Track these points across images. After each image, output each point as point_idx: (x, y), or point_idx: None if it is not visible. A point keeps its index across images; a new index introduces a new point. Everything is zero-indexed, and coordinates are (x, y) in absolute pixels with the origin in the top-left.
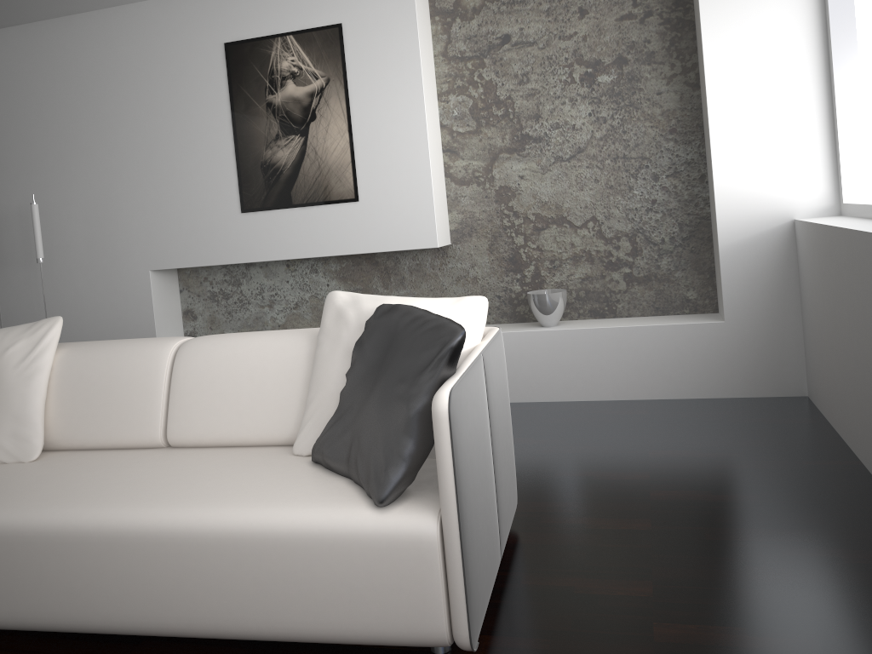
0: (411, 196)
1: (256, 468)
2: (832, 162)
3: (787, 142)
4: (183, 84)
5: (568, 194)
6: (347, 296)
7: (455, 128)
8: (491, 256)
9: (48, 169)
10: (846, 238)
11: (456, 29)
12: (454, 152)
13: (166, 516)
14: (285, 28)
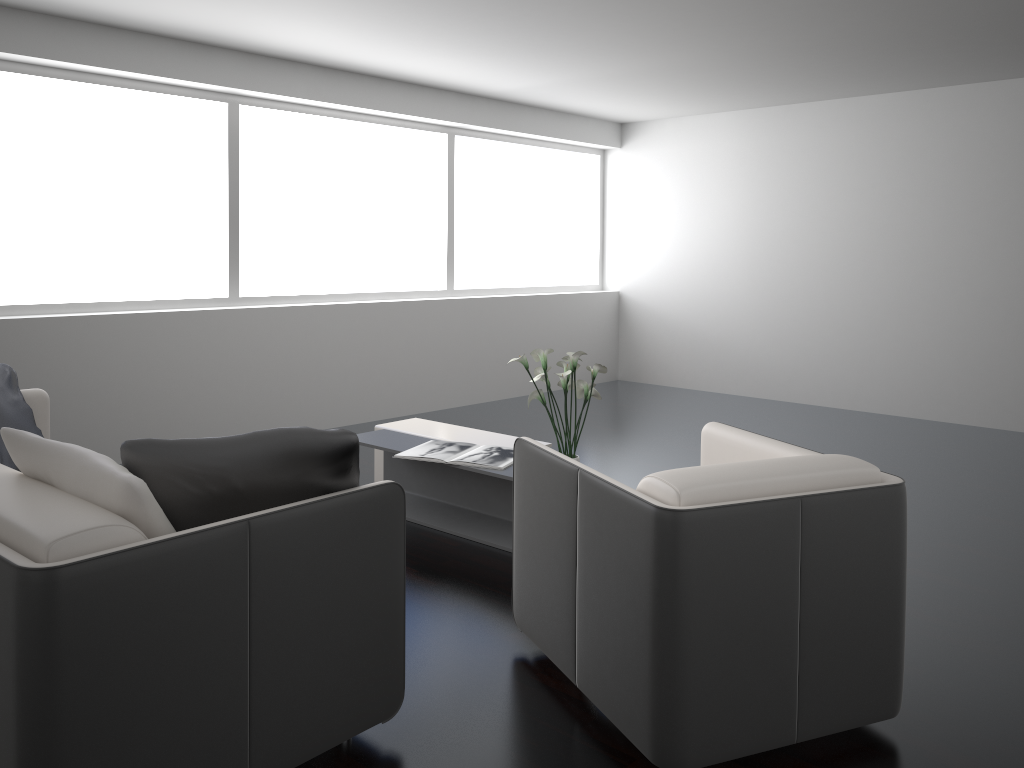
0: None
1: None
2: None
3: None
4: None
5: None
6: None
7: None
8: None
9: None
10: None
11: None
12: None
13: None
14: None
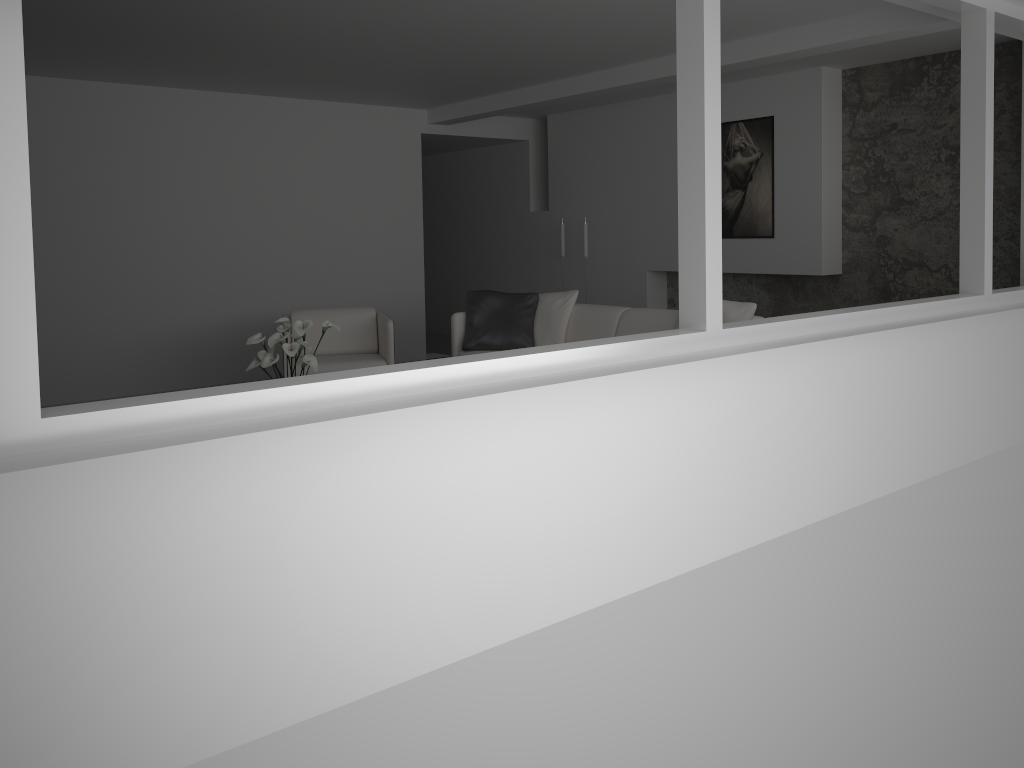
0: (808, 238)
1: None
2: None
3: None
4: (675, 151)
5: (928, 246)
6: None
7: (851, 189)
8: (869, 286)
9: (596, 200)
10: None
11: (859, 117)
12: (849, 207)
13: None
14: (738, 117)
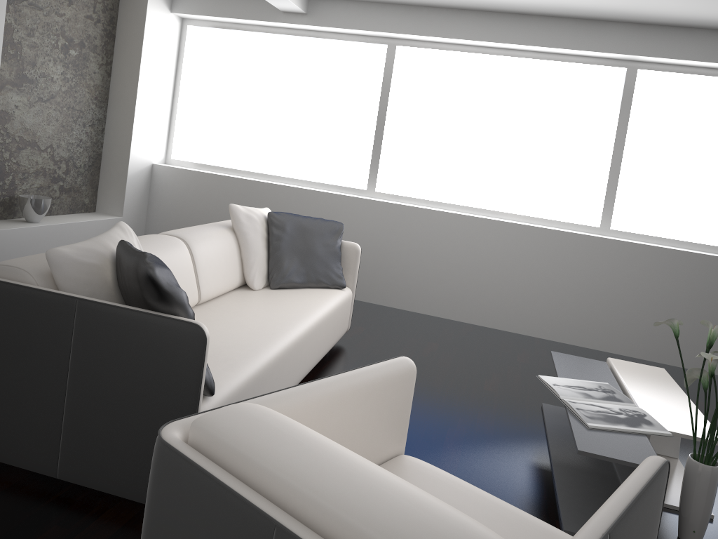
0: None
1: (272, 296)
2: (167, 137)
3: (157, 123)
4: None
5: (41, 126)
6: (241, 207)
7: None
8: None
9: None
10: (246, 183)
11: None
12: None
13: (322, 311)
14: None
